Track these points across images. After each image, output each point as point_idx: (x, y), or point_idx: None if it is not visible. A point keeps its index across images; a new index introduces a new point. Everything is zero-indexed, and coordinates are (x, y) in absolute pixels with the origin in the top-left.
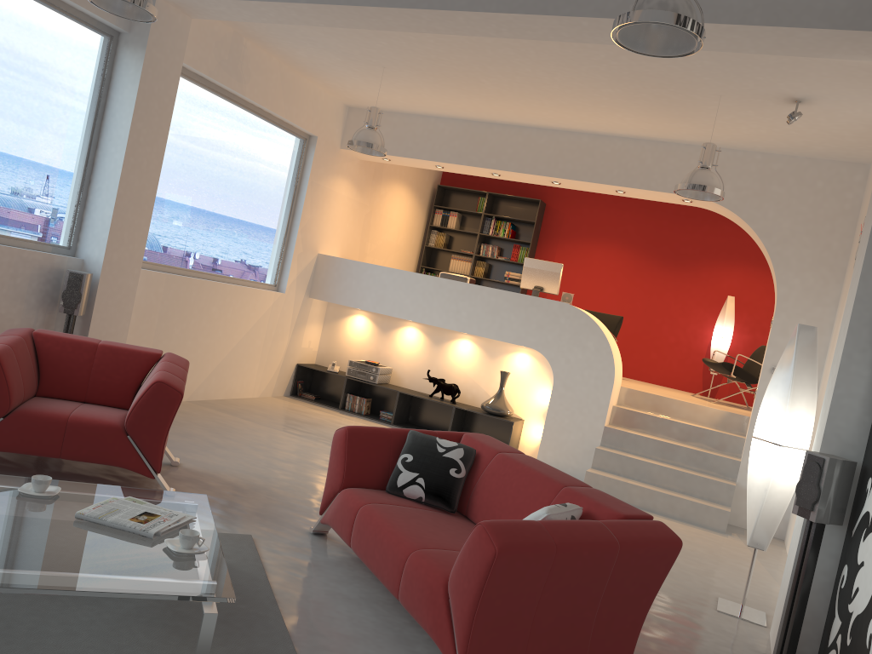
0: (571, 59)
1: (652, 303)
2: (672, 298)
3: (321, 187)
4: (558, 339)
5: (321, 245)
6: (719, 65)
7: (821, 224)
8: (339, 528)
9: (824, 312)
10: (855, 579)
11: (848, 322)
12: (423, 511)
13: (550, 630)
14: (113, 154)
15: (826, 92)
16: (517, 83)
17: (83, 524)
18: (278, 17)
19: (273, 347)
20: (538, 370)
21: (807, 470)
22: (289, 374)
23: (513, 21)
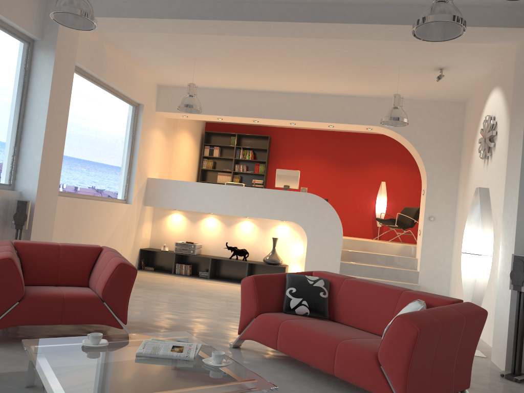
0: (320, 49)
1: (339, 190)
2: (350, 186)
3: (147, 136)
4: (307, 214)
5: (149, 172)
6: (406, 50)
7: (444, 136)
8: (264, 339)
9: (452, 184)
10: None
11: (518, 182)
12: (313, 320)
13: (438, 374)
14: (37, 120)
15: (458, 63)
16: (279, 66)
17: (143, 359)
18: (145, 28)
19: (127, 239)
20: (293, 234)
21: (515, 264)
22: (136, 255)
23: (305, 27)
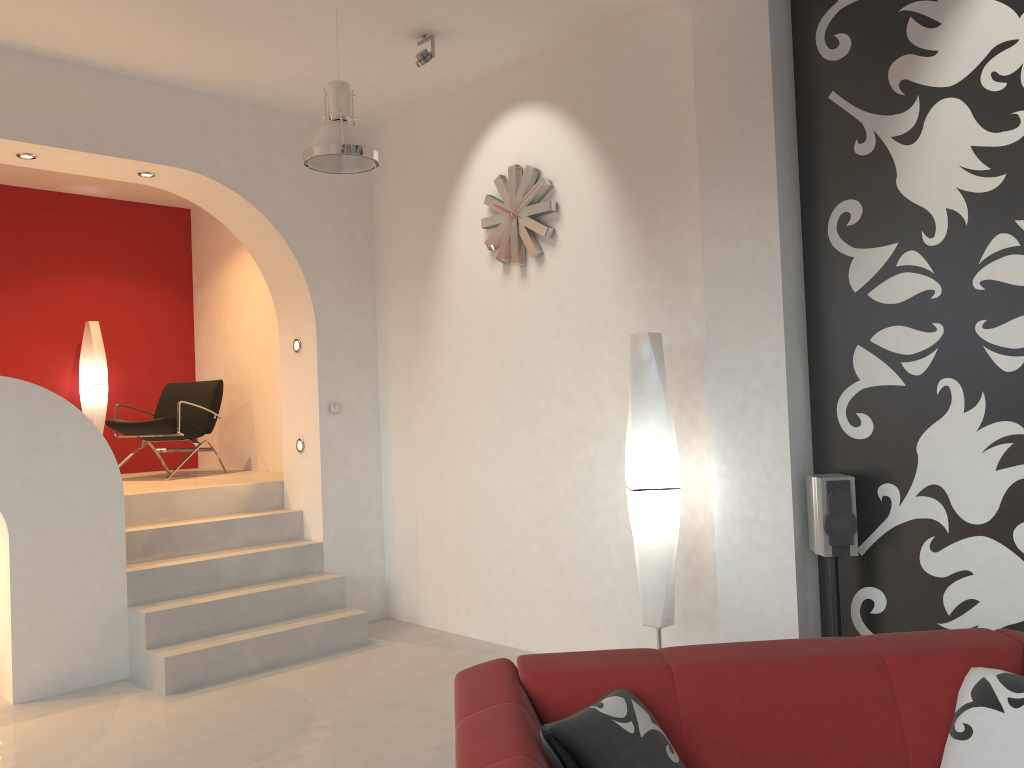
0: None
1: None
2: None
3: None
4: None
5: None
6: None
7: (339, 207)
8: None
9: (366, 321)
10: (943, 594)
11: (775, 318)
12: None
13: None
14: None
15: (478, 29)
16: None
17: None
18: None
19: None
20: None
21: (835, 500)
22: None
23: None
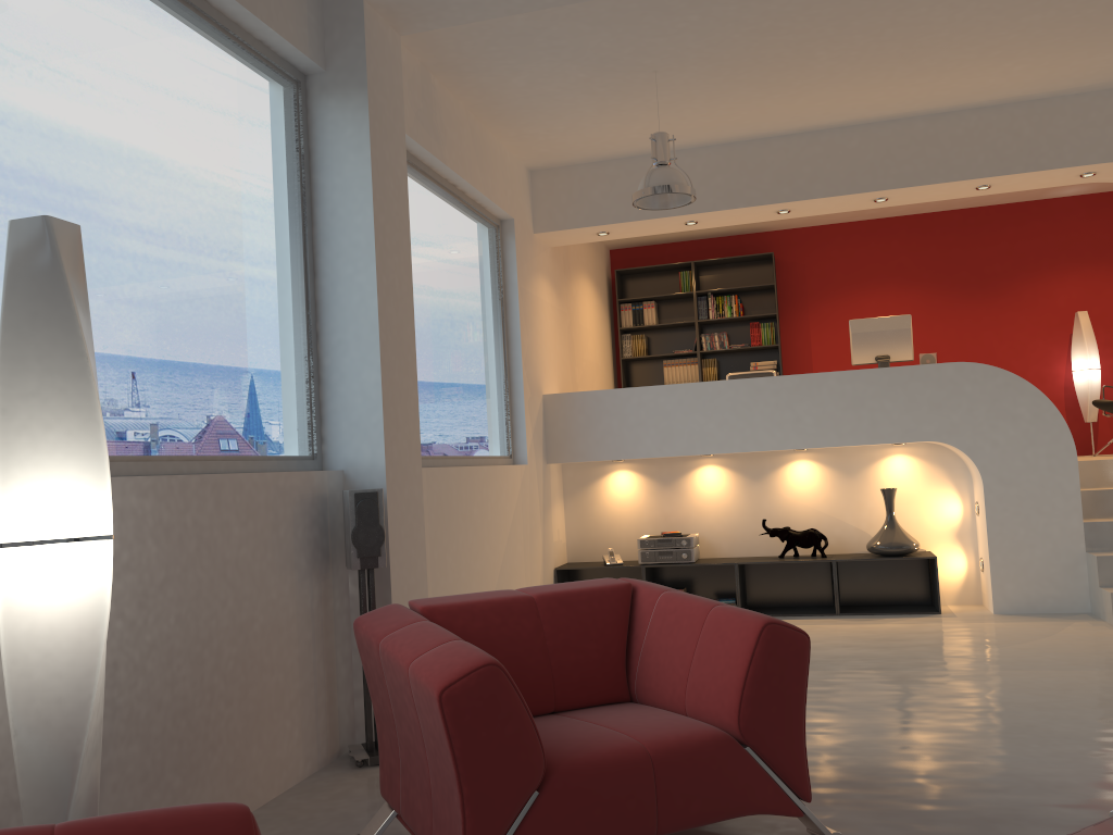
0: None
1: (968, 351)
2: (993, 337)
3: (529, 295)
4: (969, 417)
5: (543, 382)
6: None
7: None
8: None
9: None
10: None
11: None
12: None
13: None
14: (352, 277)
15: None
16: (877, 45)
17: None
18: None
19: (532, 552)
20: (928, 473)
21: None
22: None
23: None
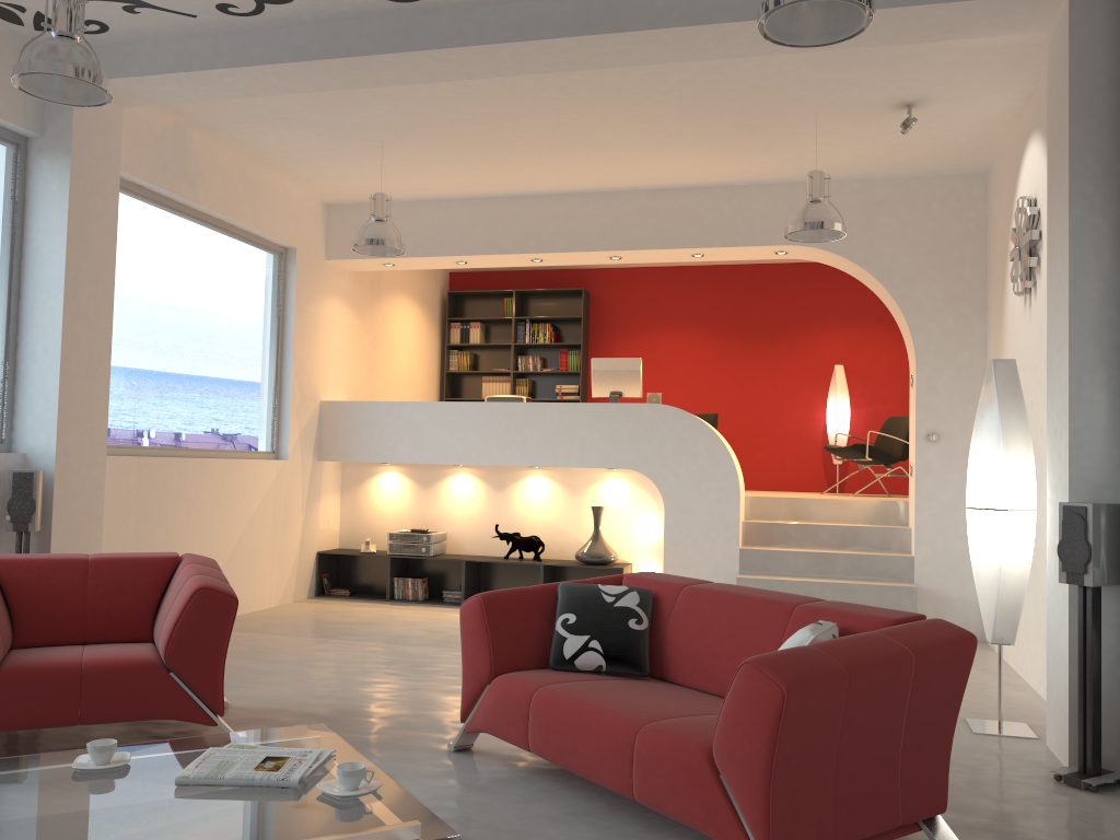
0: (634, 92)
1: (745, 392)
2: (768, 381)
3: (311, 313)
4: (659, 451)
5: (322, 389)
6: (819, 72)
7: (946, 252)
8: (504, 730)
9: (973, 356)
10: None
11: (1066, 340)
12: (612, 681)
13: (856, 784)
14: (46, 302)
15: (943, 88)
16: (559, 136)
17: (190, 790)
18: (251, 88)
19: (285, 535)
20: (638, 496)
21: (1067, 525)
22: (310, 567)
23: (575, 47)
